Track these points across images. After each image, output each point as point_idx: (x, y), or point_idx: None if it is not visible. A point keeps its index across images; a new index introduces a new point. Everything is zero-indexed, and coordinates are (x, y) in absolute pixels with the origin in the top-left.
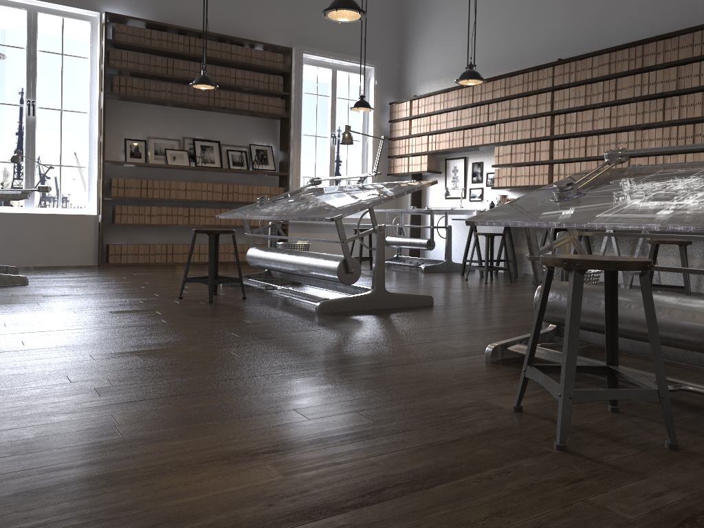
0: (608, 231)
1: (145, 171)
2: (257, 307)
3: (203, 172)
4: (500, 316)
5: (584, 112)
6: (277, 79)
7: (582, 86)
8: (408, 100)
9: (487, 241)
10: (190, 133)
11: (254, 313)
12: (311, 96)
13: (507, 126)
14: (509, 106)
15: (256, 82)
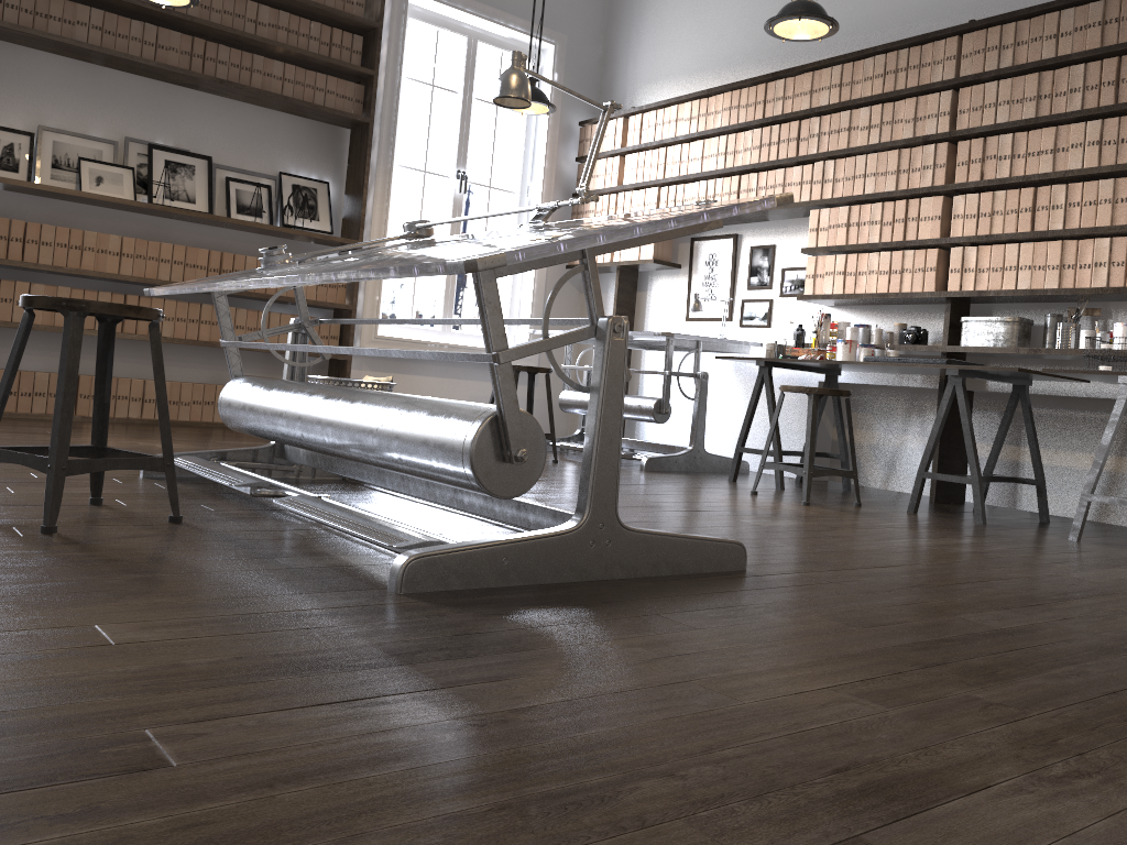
0: (1126, 396)
1: (26, 203)
2: (194, 559)
3: (169, 222)
4: (988, 627)
5: (1032, 133)
6: (350, 39)
7: (1031, 75)
8: (620, 114)
9: (811, 407)
10: (144, 130)
11: (162, 588)
12: (421, 122)
13: (841, 165)
14: (849, 123)
15: (302, 39)
